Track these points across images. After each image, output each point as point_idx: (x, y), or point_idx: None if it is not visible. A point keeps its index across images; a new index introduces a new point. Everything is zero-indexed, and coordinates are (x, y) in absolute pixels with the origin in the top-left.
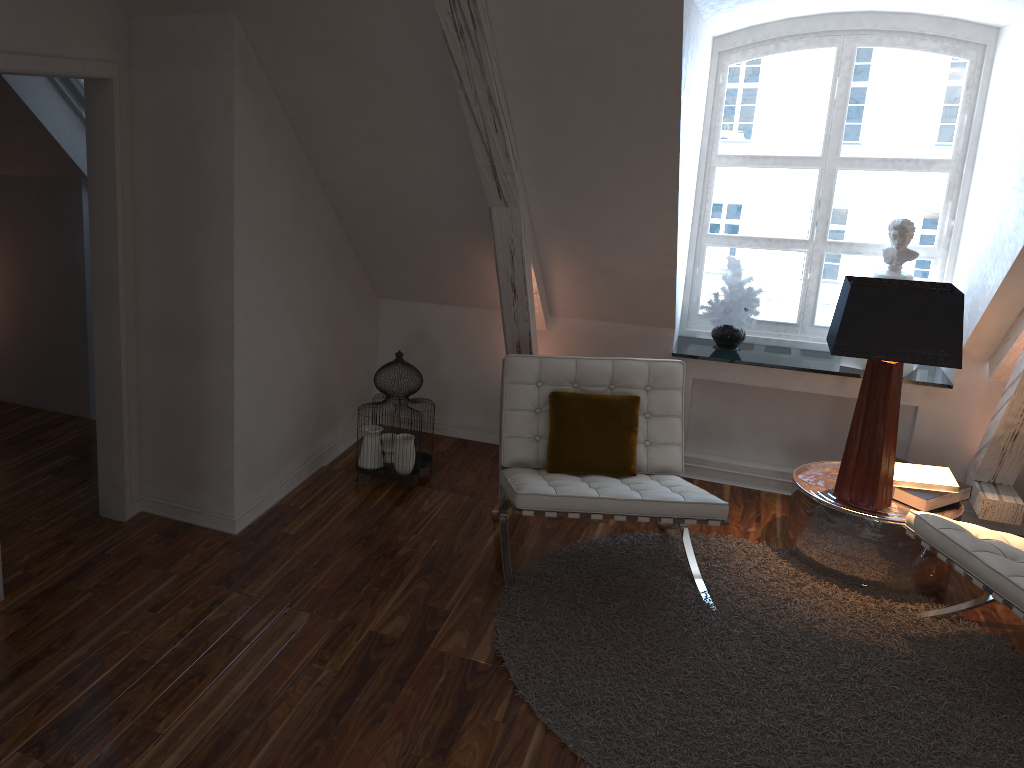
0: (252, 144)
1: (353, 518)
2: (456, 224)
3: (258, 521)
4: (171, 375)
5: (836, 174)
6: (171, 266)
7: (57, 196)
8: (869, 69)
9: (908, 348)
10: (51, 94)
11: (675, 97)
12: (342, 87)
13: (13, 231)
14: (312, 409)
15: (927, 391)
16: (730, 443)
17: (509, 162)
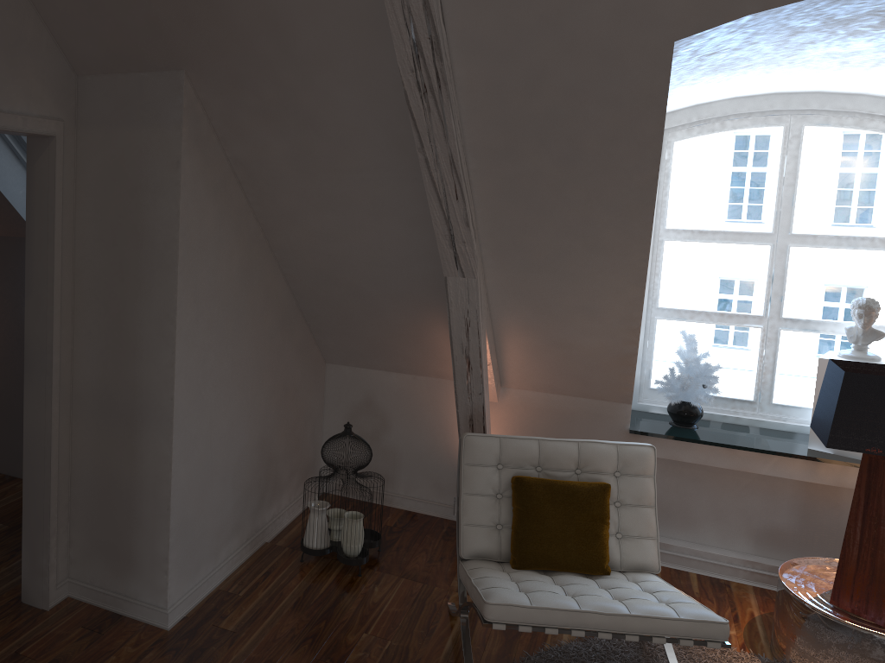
0: (199, 206)
1: (298, 610)
2: (408, 293)
3: (194, 612)
4: (105, 448)
5: (789, 250)
6: (110, 332)
7: (8, 255)
8: (818, 148)
9: None
10: (5, 155)
11: (653, 166)
12: (294, 150)
13: None
14: (256, 481)
15: None
16: (693, 527)
17: (469, 231)
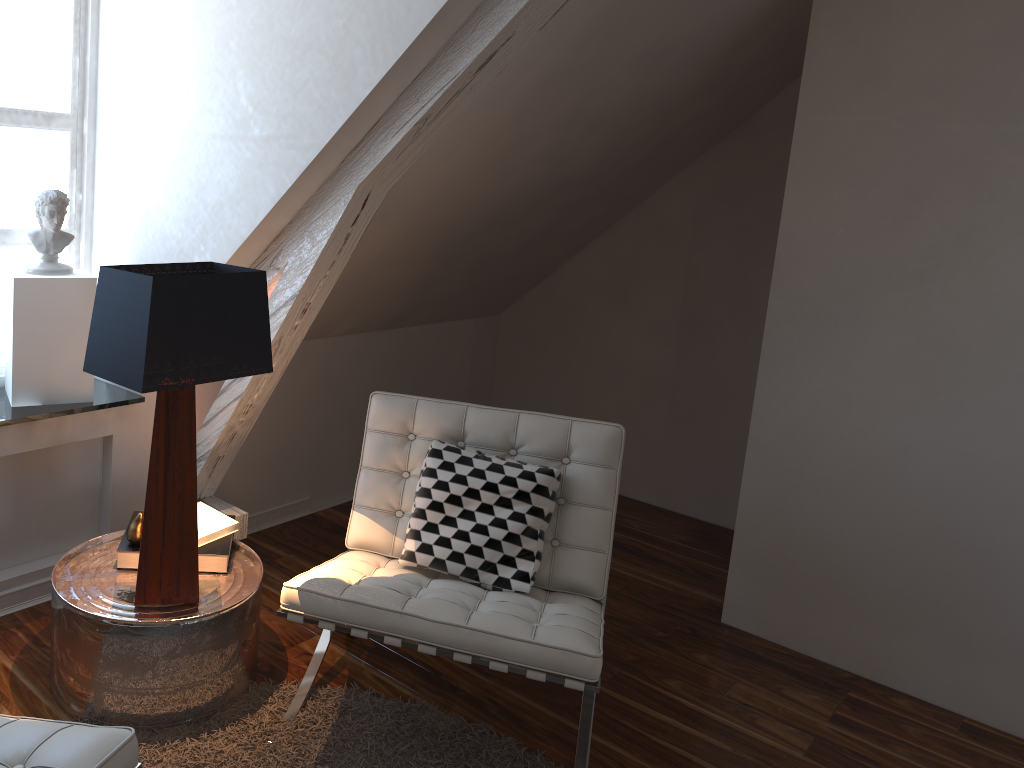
0: None
1: None
2: None
3: None
4: None
5: None
6: None
7: None
8: None
9: (224, 358)
10: None
11: None
12: None
13: None
14: None
15: (120, 412)
16: None
17: None
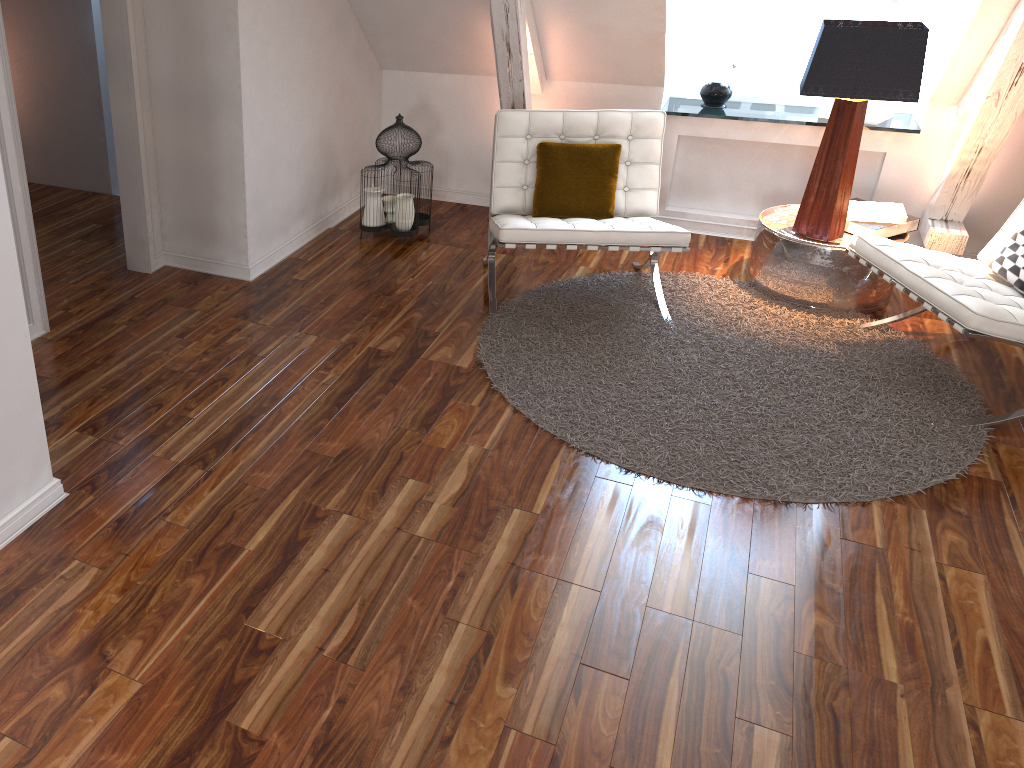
0: None
1: (356, 267)
2: None
3: (270, 271)
4: (185, 137)
5: None
6: (179, 30)
7: None
8: None
9: (871, 85)
10: None
11: None
12: None
13: (23, 12)
14: (318, 173)
15: (896, 137)
16: (709, 197)
17: None
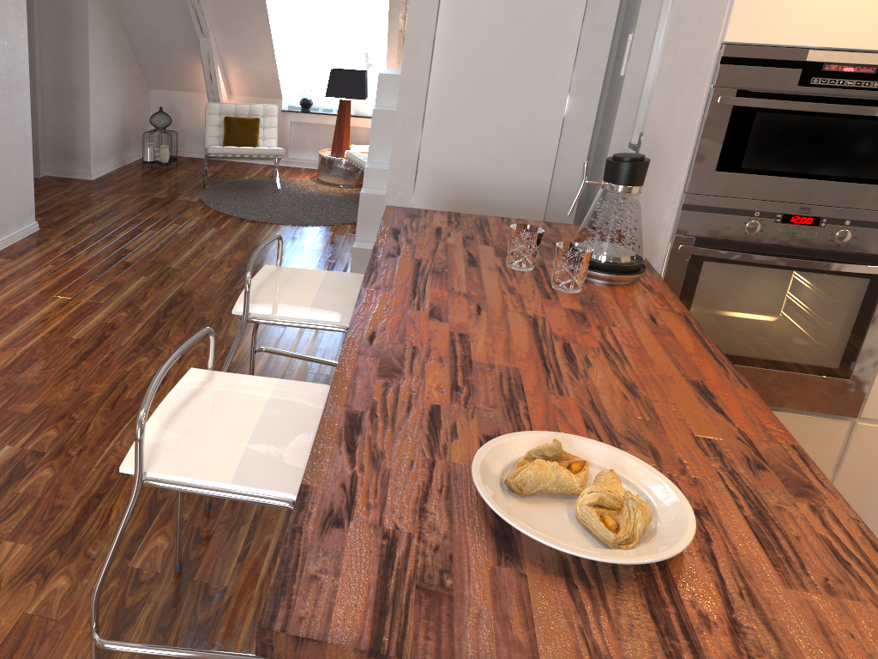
0: (95, 5)
1: (143, 176)
2: (185, 47)
3: (101, 177)
4: (59, 110)
5: (348, 31)
6: (59, 59)
7: None
8: None
9: (349, 93)
10: None
11: None
12: None
13: None
14: (121, 135)
15: None
16: (306, 151)
17: (204, 17)
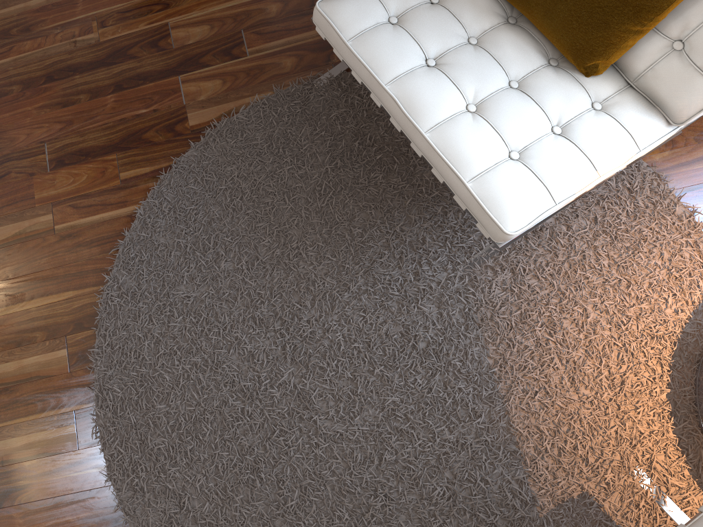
0: None
1: None
2: None
3: None
4: None
5: None
6: None
7: None
8: None
9: None
10: None
11: None
12: None
13: None
14: None
15: None
16: None
17: None
